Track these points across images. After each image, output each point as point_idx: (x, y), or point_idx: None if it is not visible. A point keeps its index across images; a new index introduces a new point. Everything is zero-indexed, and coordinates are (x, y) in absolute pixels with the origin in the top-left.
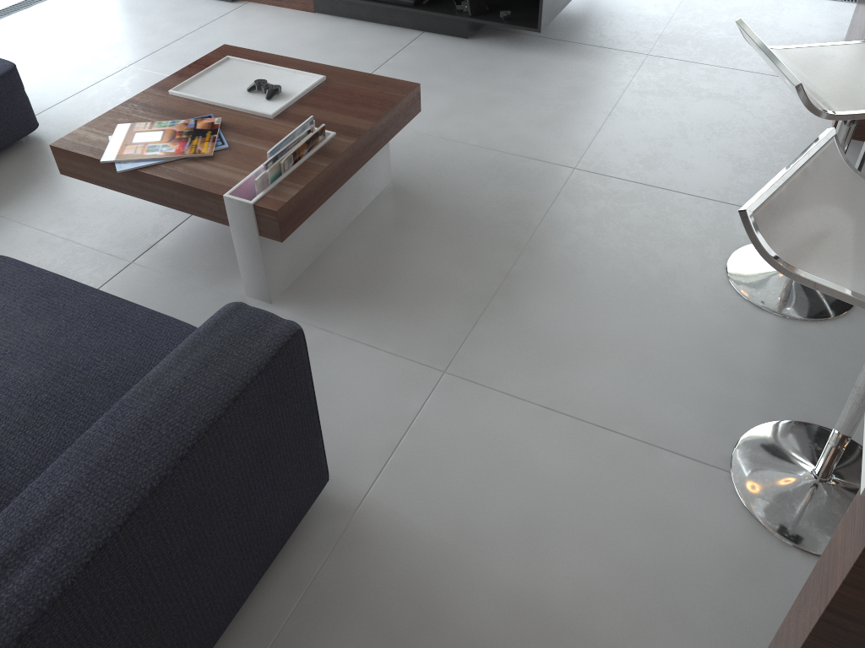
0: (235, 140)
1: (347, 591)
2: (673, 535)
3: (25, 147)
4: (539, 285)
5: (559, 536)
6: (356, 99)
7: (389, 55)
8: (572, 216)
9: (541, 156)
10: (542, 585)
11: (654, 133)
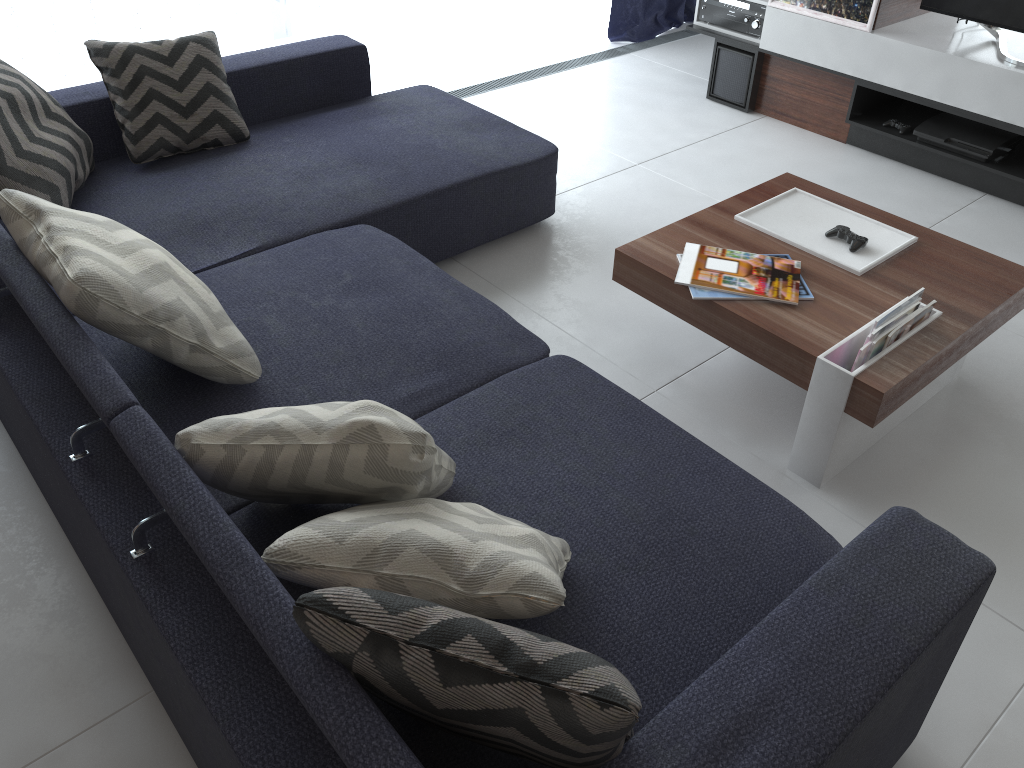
0: (818, 292)
1: None
2: None
3: (538, 231)
4: None
5: None
6: (959, 275)
7: (943, 214)
8: None
9: None
10: None
11: None
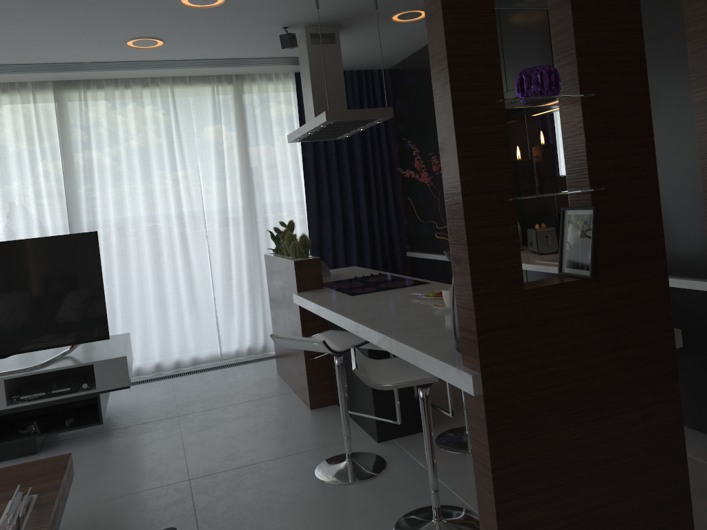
0: None
1: None
2: None
3: None
4: None
5: None
6: (30, 476)
7: None
8: (212, 499)
9: (160, 484)
10: None
11: (220, 445)
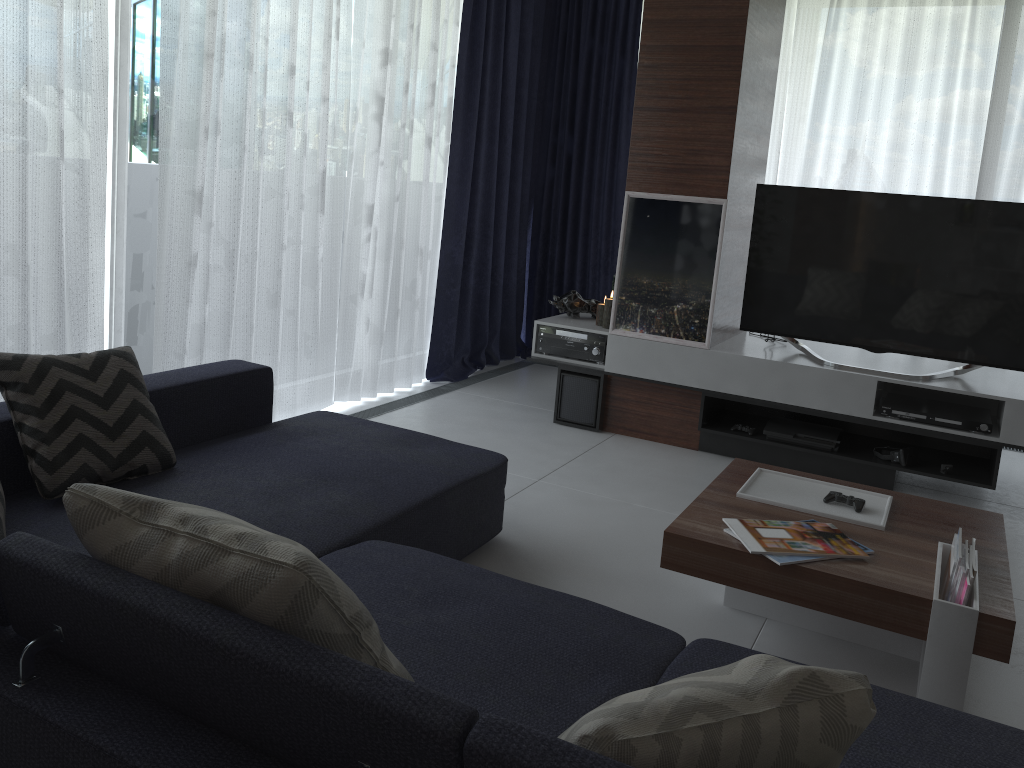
0: (870, 546)
1: None
2: None
3: (492, 548)
4: None
5: None
6: (952, 521)
7: None
8: None
9: None
10: None
11: None
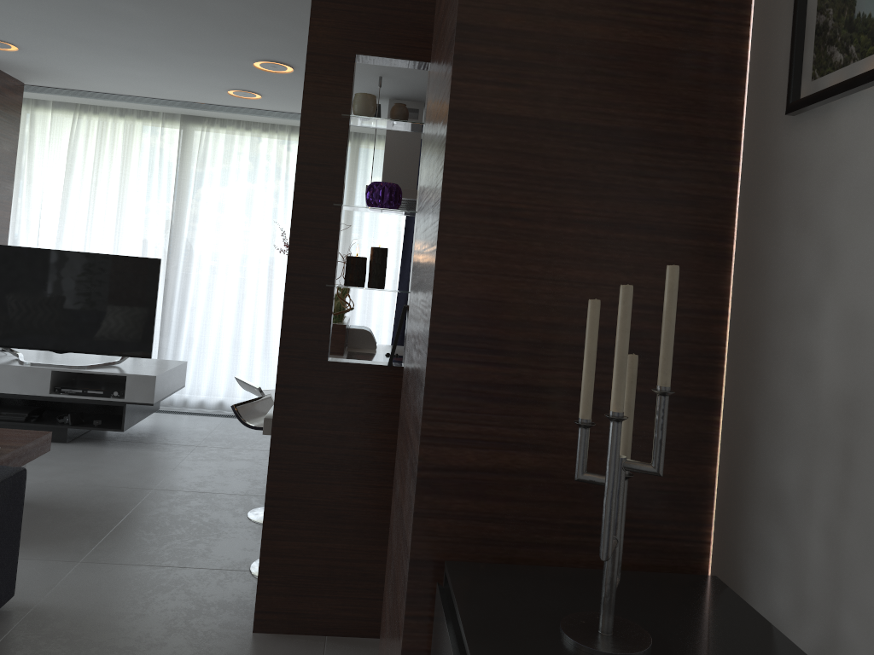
0: None
1: (35, 629)
2: (221, 589)
3: None
4: (136, 529)
5: (160, 598)
6: (9, 437)
7: None
8: (154, 505)
9: (130, 486)
10: (152, 611)
11: (203, 474)
